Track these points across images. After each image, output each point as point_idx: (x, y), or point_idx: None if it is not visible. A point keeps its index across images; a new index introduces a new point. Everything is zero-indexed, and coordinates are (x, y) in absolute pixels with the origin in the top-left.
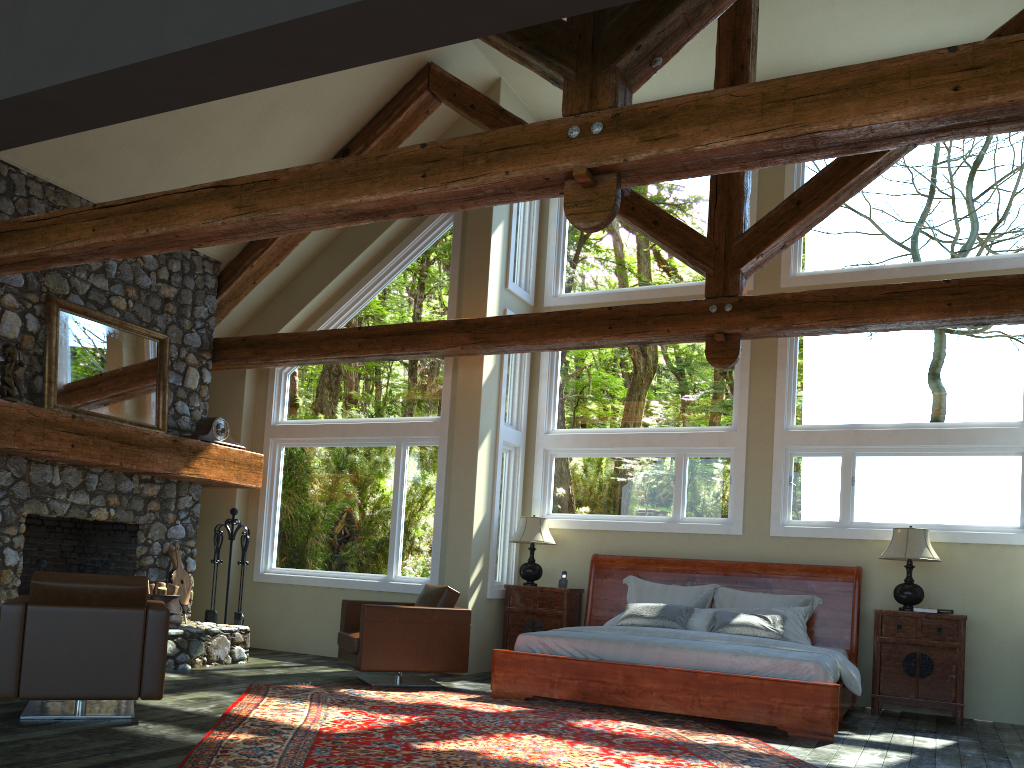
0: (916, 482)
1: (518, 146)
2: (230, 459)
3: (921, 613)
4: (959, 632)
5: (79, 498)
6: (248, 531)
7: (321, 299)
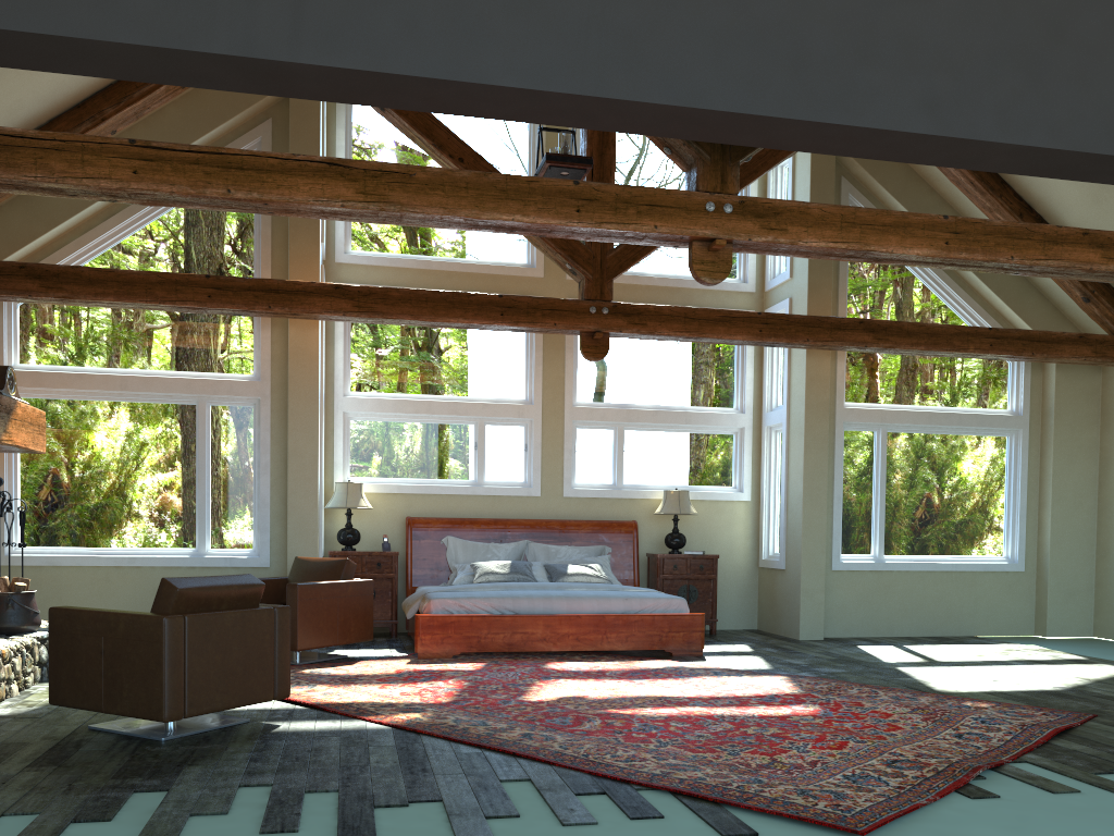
0: (667, 452)
1: (664, 206)
2: (28, 419)
3: (690, 555)
4: (714, 567)
5: None
6: (10, 505)
7: (79, 219)
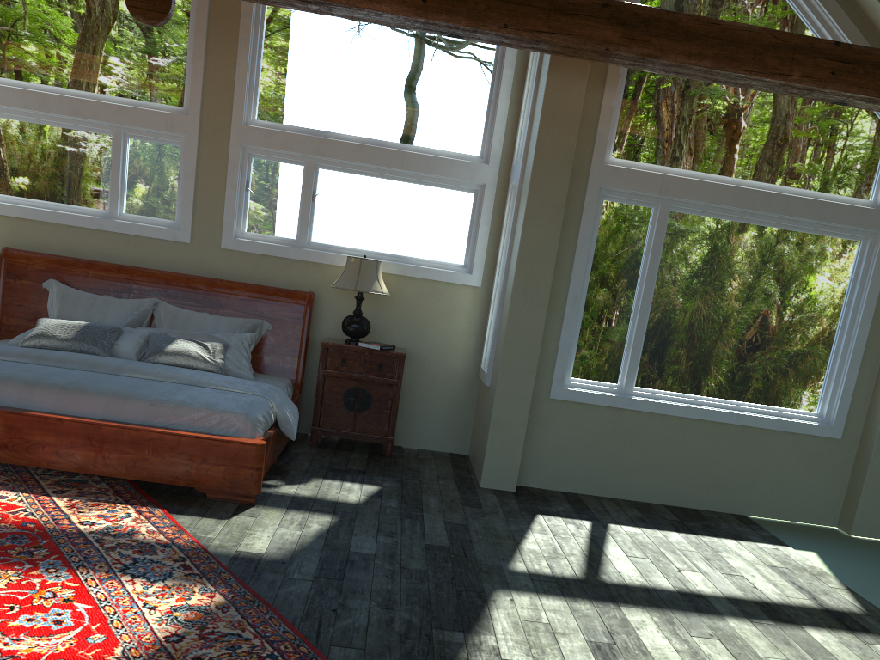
0: (376, 207)
1: None
2: None
3: (365, 349)
4: (398, 370)
5: None
6: None
7: None
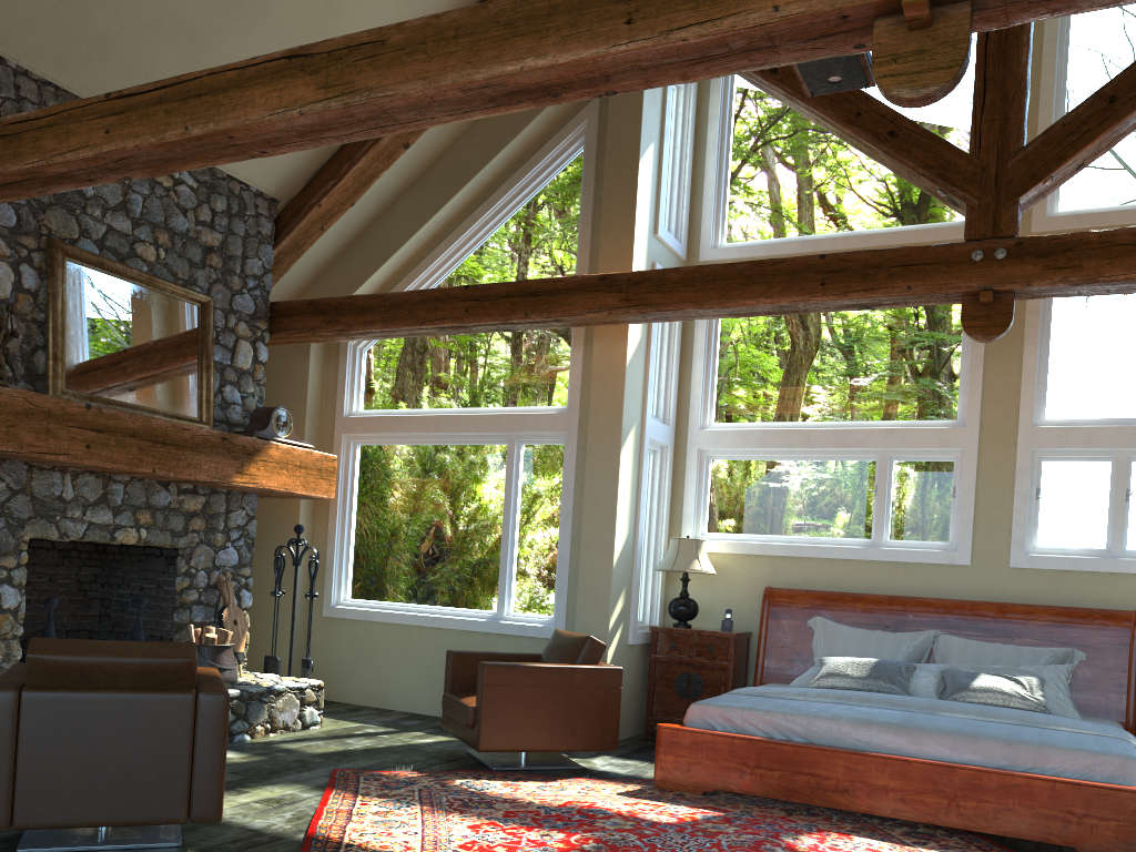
0: None
1: None
2: (295, 462)
3: None
4: None
5: (99, 516)
6: (317, 554)
7: (407, 251)
